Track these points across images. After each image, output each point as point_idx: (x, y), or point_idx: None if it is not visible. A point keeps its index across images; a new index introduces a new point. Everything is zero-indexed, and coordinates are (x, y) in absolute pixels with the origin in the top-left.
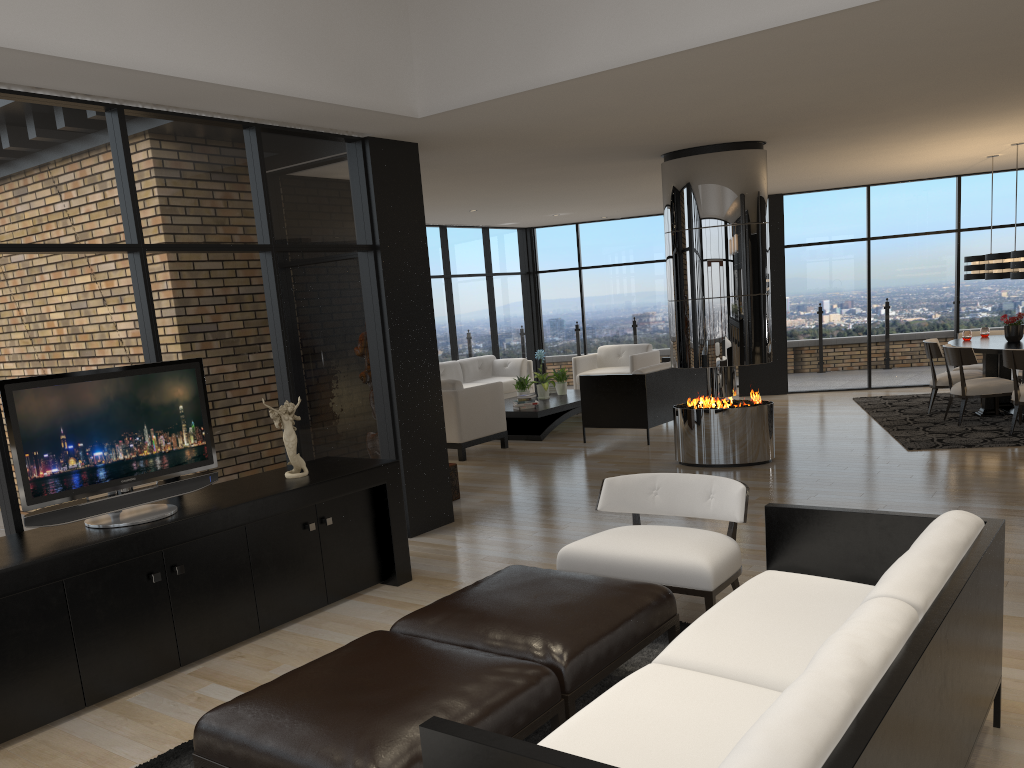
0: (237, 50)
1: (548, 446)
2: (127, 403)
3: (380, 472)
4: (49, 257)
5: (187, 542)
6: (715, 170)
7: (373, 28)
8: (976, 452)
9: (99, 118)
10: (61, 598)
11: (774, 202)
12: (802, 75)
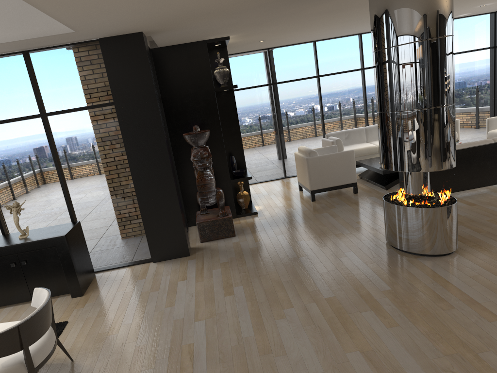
0: None
1: (376, 197)
2: None
3: (50, 241)
4: None
5: None
6: None
7: None
8: None
9: None
10: None
11: None
12: None
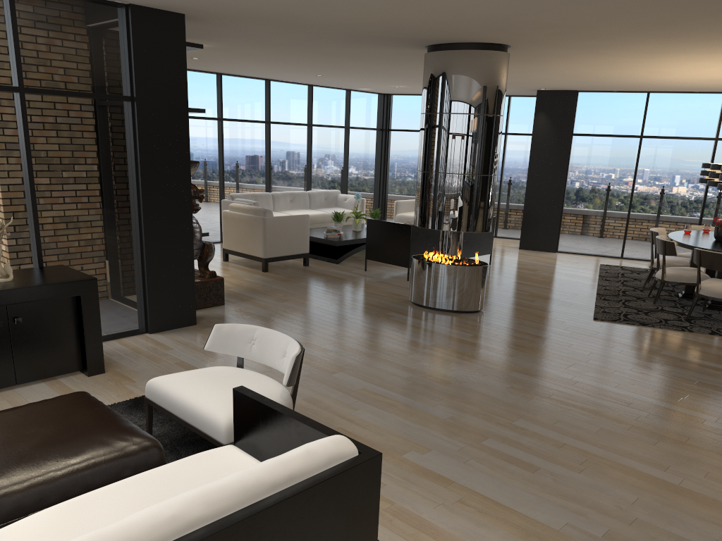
0: None
1: (337, 269)
2: None
3: (74, 286)
4: None
5: None
6: (460, 65)
7: None
8: (644, 331)
9: None
10: None
11: (570, 97)
12: None
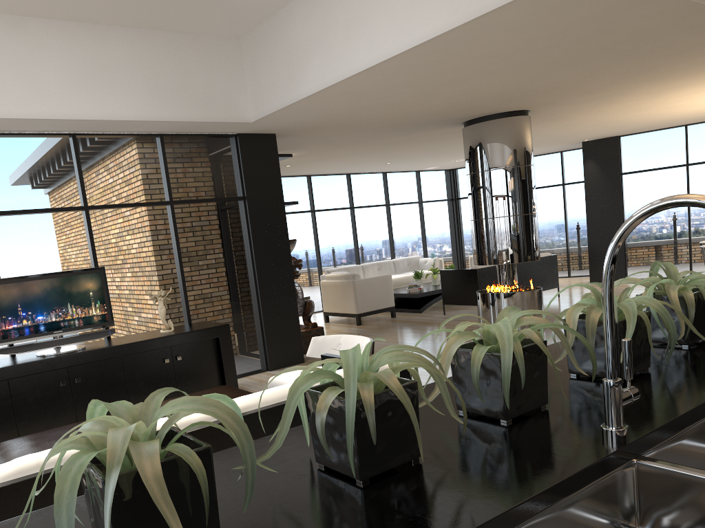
0: (120, 100)
1: (420, 316)
2: (58, 291)
3: (214, 330)
4: (34, 216)
5: (79, 365)
6: (490, 132)
7: (216, 75)
8: None
9: (63, 141)
10: (7, 390)
11: (612, 142)
12: (468, 76)
